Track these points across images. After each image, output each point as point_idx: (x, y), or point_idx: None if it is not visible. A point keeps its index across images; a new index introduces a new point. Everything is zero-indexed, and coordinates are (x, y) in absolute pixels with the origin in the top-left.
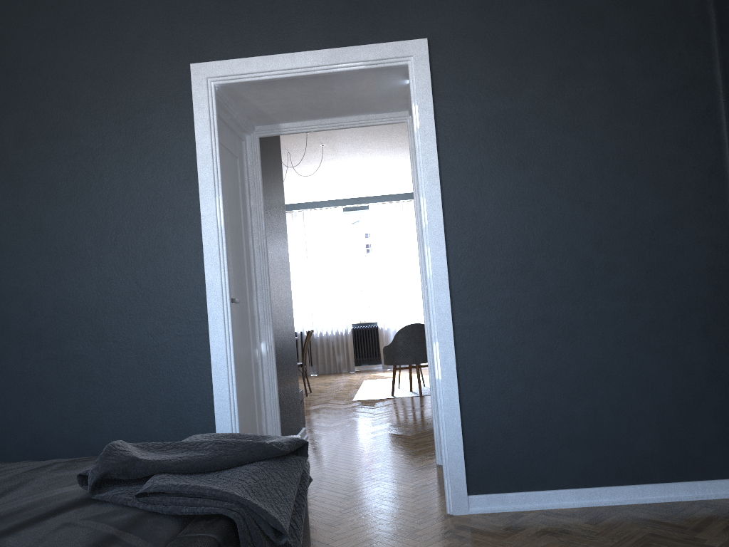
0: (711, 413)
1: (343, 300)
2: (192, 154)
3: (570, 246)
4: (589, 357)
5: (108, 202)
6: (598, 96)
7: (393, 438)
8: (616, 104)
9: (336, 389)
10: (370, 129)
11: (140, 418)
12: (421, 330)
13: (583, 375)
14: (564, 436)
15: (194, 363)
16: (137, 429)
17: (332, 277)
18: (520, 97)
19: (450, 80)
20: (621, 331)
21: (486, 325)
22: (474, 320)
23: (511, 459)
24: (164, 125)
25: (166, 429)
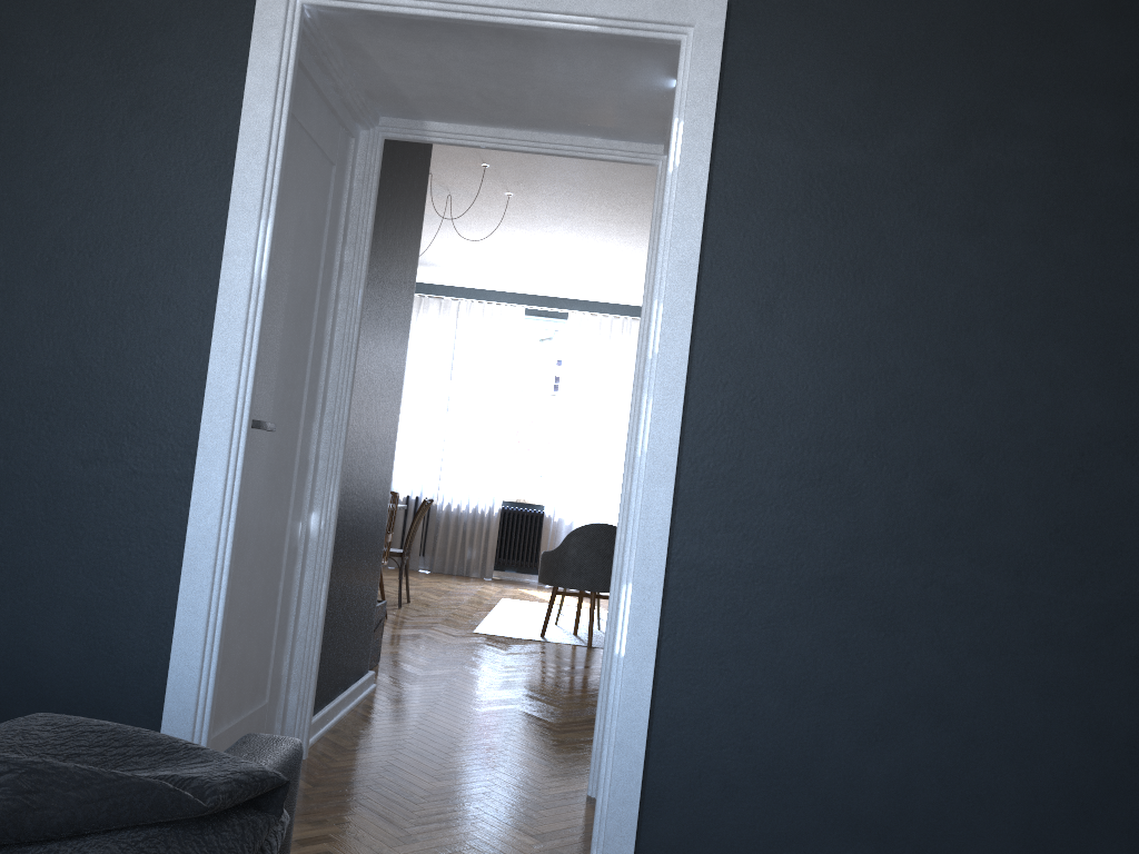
0: (1125, 823)
1: (496, 459)
2: (232, 129)
3: (921, 451)
4: (915, 671)
5: (51, 188)
6: (1030, 176)
7: (522, 722)
8: (1062, 198)
9: (452, 604)
10: (593, 183)
11: (28, 617)
12: (612, 537)
13: (896, 703)
14: (837, 811)
15: (154, 532)
16: (18, 637)
17: (485, 418)
18: (882, 148)
19: (756, 88)
20: (986, 632)
21: (731, 569)
22: (710, 556)
23: (728, 836)
24: (189, 61)
25: (74, 649)
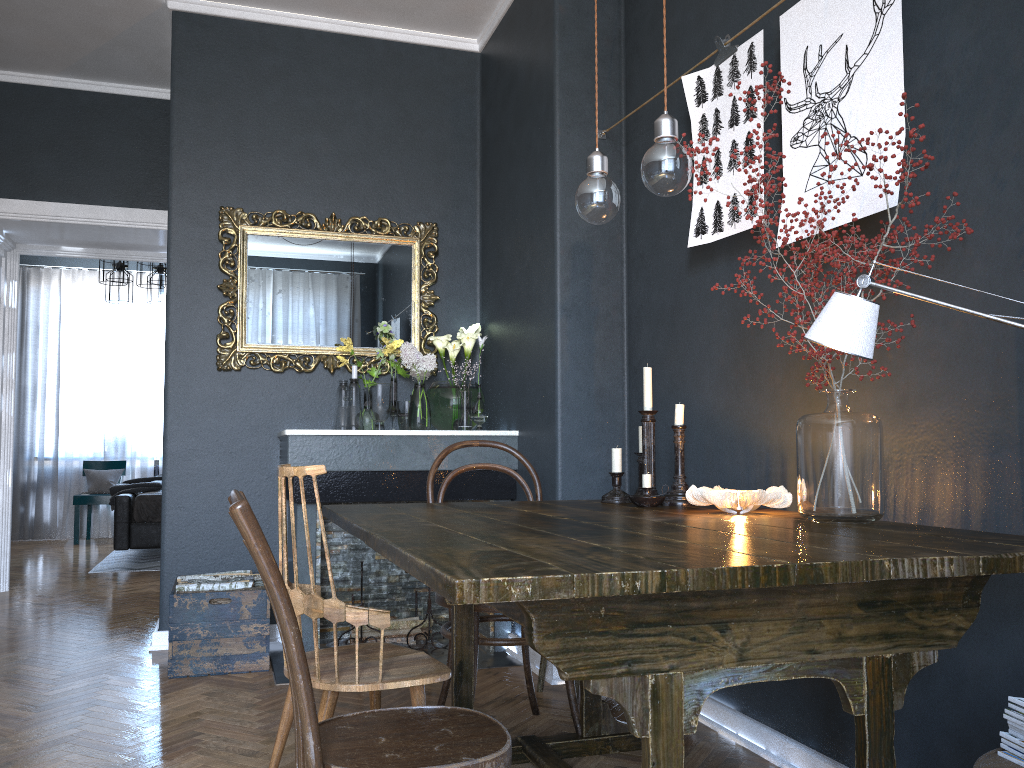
0: None
1: None
2: None
3: None
4: None
5: None
6: None
7: None
8: None
9: None
10: None
11: None
12: None
13: None
14: None
15: None
16: None
17: None
18: None
19: None
20: None
21: None
22: None
23: None
24: None
25: None
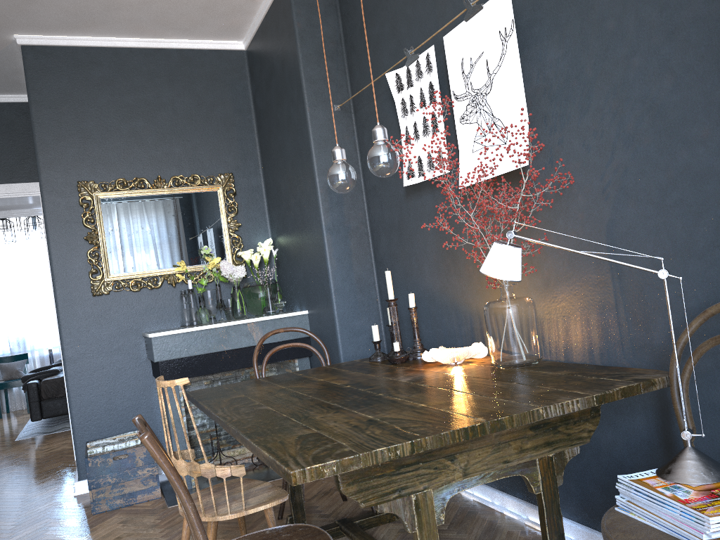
0: None
1: None
2: None
3: None
4: None
5: None
6: None
7: None
8: None
9: None
10: None
11: None
12: None
13: None
14: None
15: None
16: None
17: None
18: None
19: None
20: None
21: None
22: None
23: None
24: None
25: None
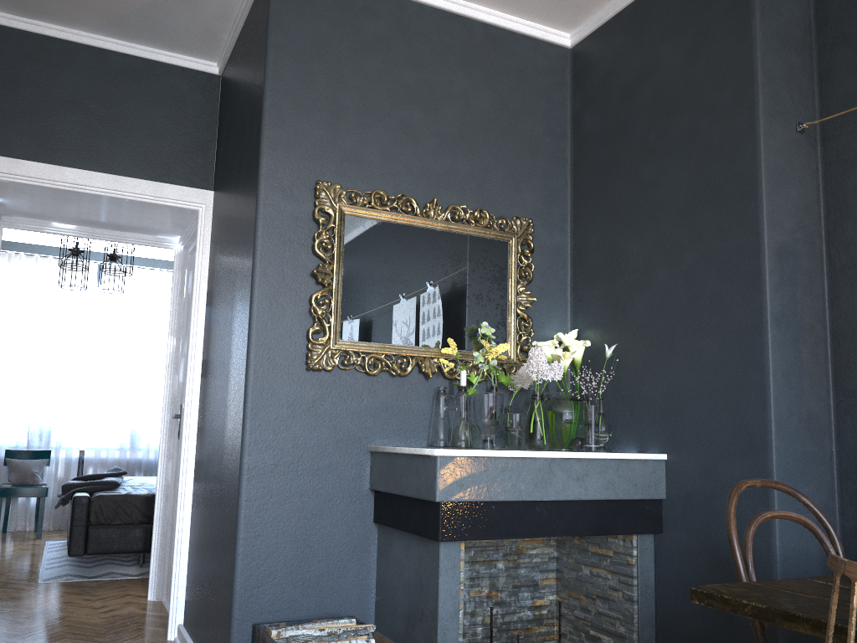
0: None
1: None
2: None
3: None
4: None
5: None
6: None
7: None
8: None
9: None
10: None
11: None
12: None
13: None
14: None
15: None
16: None
17: None
18: None
19: None
20: None
21: None
22: None
23: None
24: None
25: None
